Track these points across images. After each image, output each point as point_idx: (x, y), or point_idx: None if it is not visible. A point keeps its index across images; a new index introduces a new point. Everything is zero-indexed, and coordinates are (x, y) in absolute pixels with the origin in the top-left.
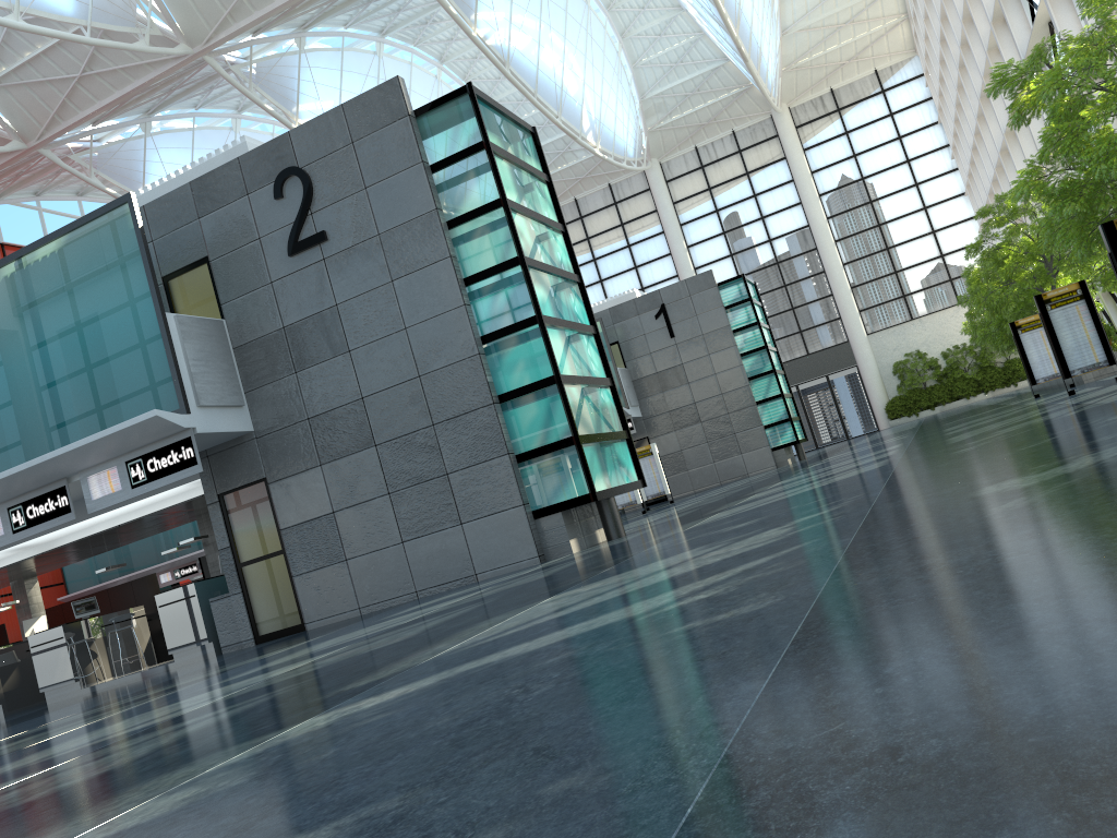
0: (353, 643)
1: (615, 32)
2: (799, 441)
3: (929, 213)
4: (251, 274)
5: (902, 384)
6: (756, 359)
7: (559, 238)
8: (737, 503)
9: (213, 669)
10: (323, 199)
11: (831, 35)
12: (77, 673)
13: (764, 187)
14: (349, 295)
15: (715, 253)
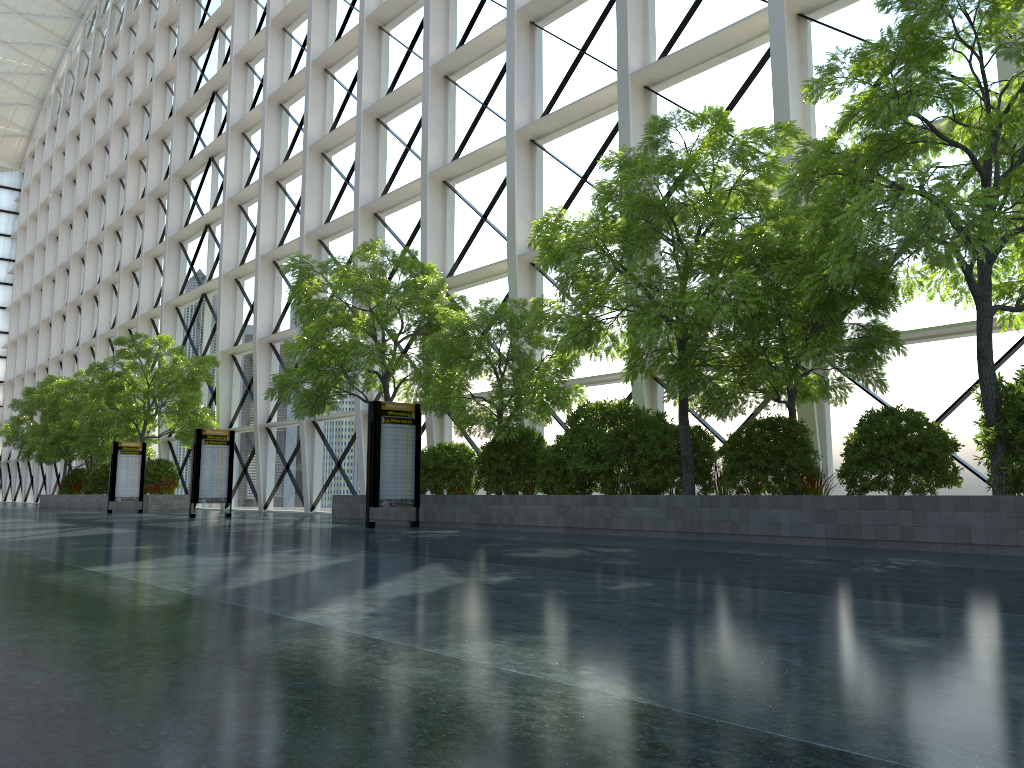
0: None
1: None
2: None
3: None
4: None
5: None
6: None
7: None
8: None
9: None
10: None
11: None
12: None
13: None
14: None
15: None
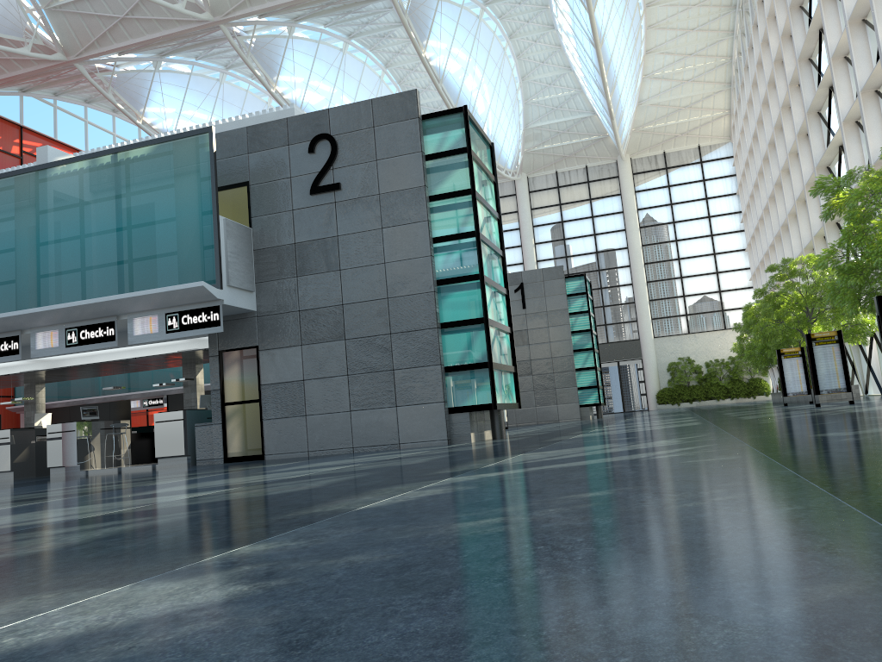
0: (362, 463)
1: (518, 75)
2: (600, 404)
3: (717, 258)
4: (278, 201)
5: (672, 379)
6: (582, 337)
7: (495, 223)
8: (589, 431)
9: (222, 469)
10: (343, 160)
11: (673, 113)
12: (79, 459)
13: (600, 212)
14: (348, 231)
15: (554, 253)
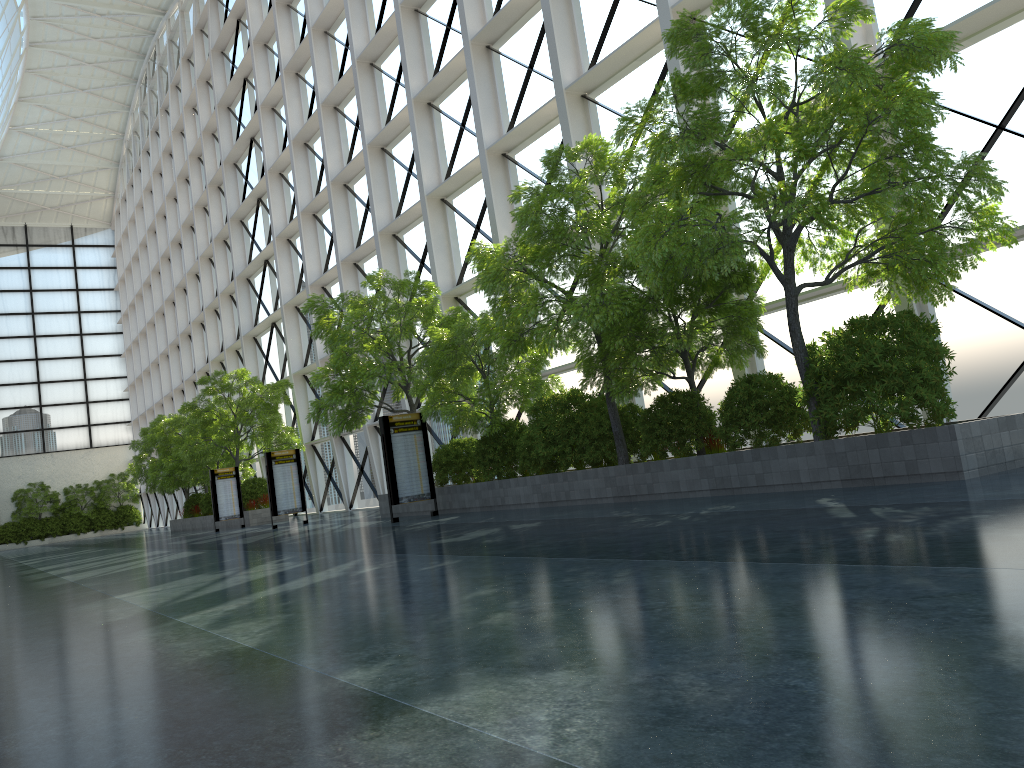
0: None
1: None
2: None
3: (87, 362)
4: None
5: (19, 511)
6: None
7: None
8: (53, 574)
9: None
10: None
11: (44, 180)
12: None
13: None
14: None
15: None
